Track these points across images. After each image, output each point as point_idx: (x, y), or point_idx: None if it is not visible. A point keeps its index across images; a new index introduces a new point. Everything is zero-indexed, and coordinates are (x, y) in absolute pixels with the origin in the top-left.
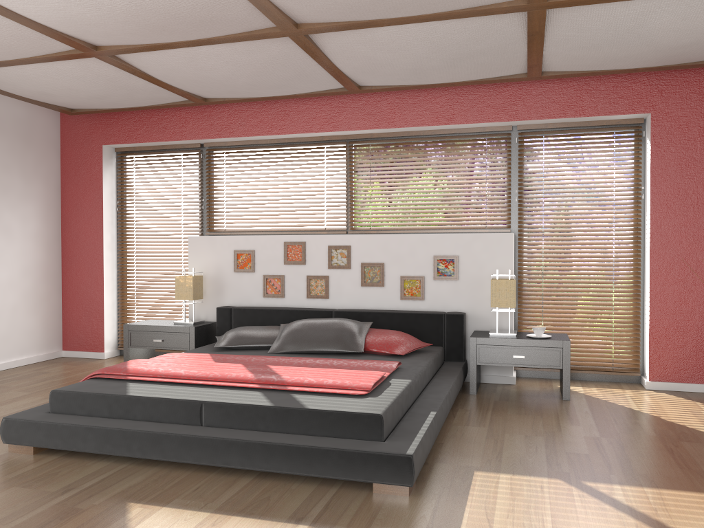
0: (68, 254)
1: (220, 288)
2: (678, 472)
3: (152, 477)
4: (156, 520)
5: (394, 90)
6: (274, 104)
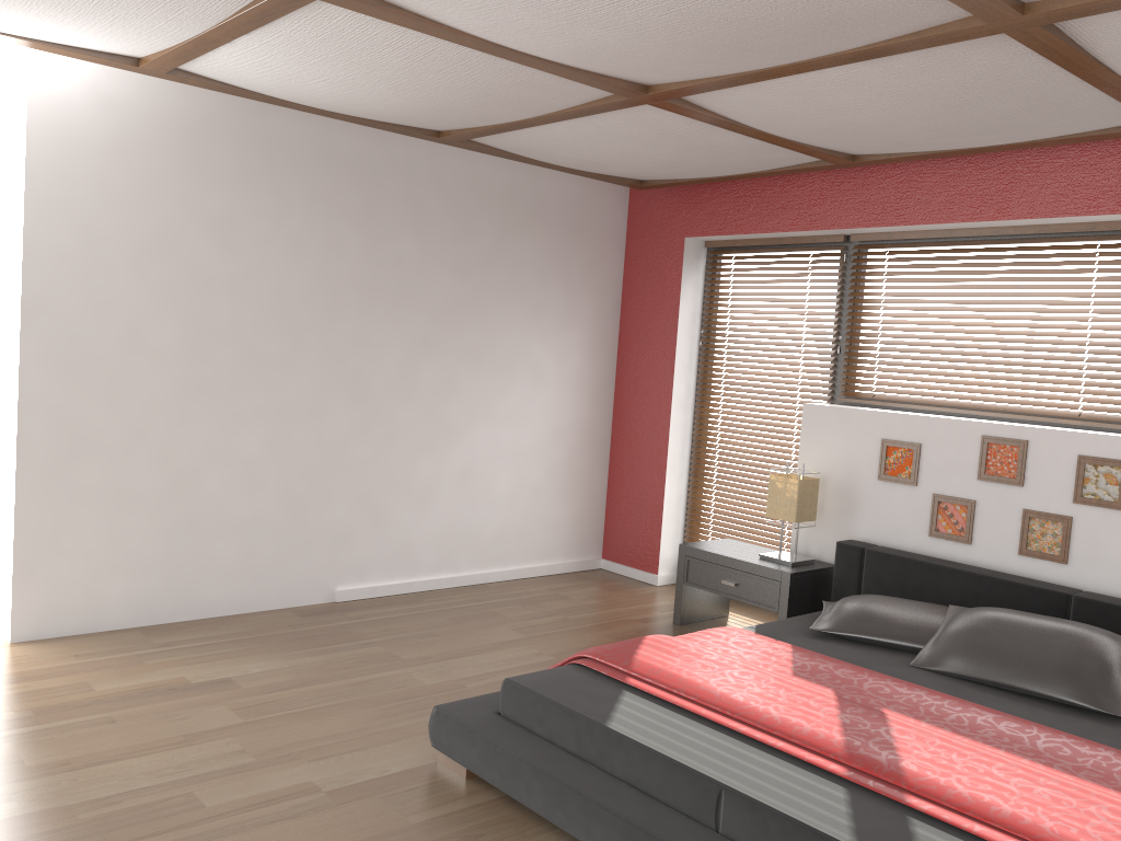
0: (621, 409)
1: (849, 505)
2: None
3: None
4: None
5: None
6: (992, 160)
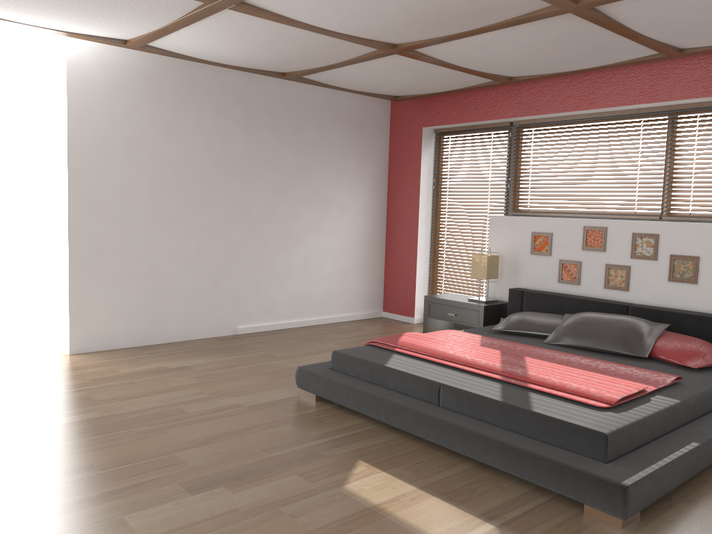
0: (391, 226)
1: (516, 269)
2: None
3: (390, 442)
4: (371, 481)
5: None
6: (585, 77)
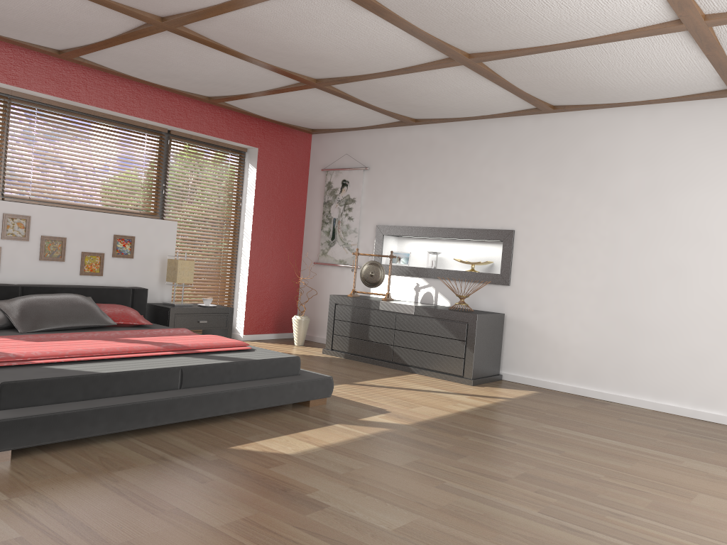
0: None
1: None
2: (365, 372)
3: (183, 436)
4: (276, 446)
5: (99, 69)
6: None
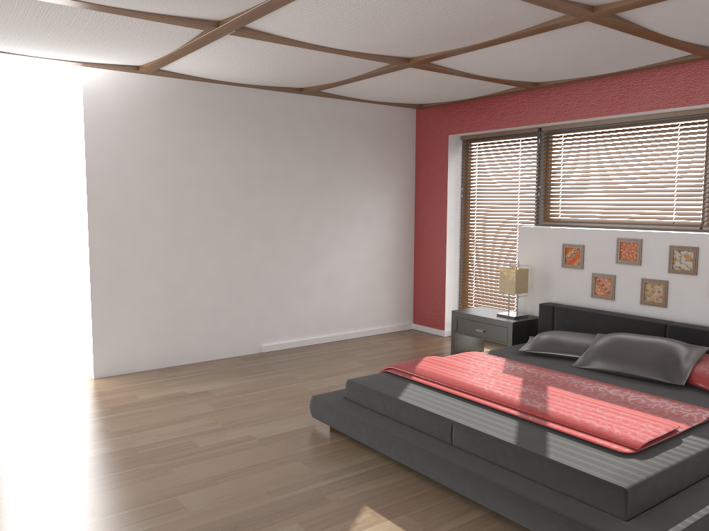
0: (419, 237)
1: (547, 282)
2: None
3: (400, 483)
4: None
5: None
6: (616, 79)
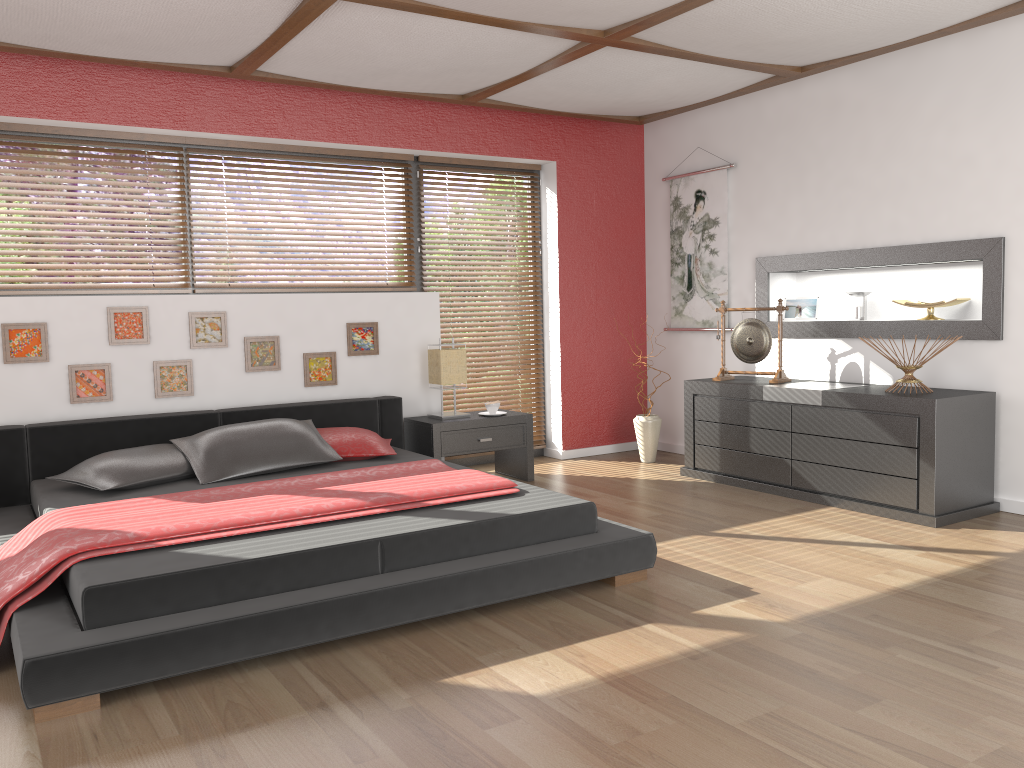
0: None
1: None
2: (740, 509)
3: (378, 656)
4: (520, 676)
5: (293, 84)
6: (61, 66)
